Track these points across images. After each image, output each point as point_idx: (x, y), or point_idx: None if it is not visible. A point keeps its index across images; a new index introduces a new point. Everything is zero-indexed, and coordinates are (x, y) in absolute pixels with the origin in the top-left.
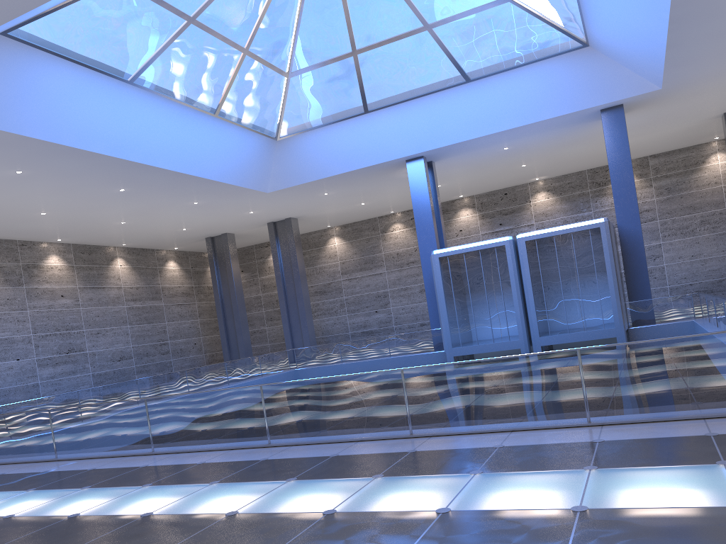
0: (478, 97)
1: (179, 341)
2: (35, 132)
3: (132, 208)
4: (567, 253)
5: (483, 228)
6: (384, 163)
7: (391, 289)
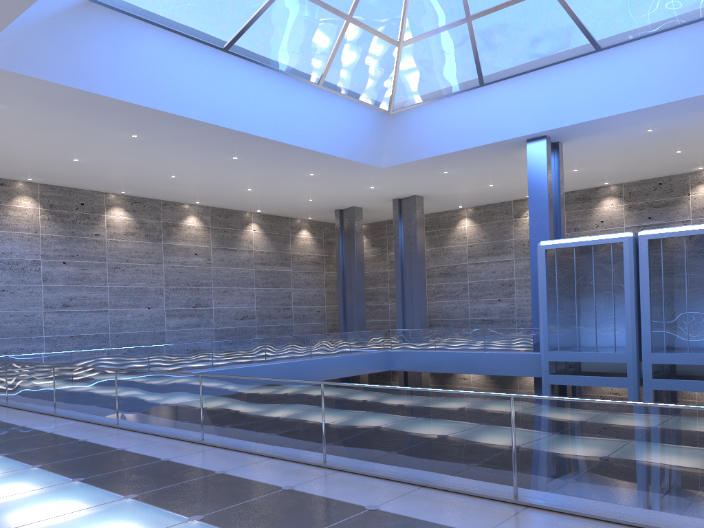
0: (611, 69)
1: (302, 307)
2: (134, 98)
3: (252, 176)
4: (699, 259)
5: (628, 221)
6: (502, 142)
7: (517, 278)
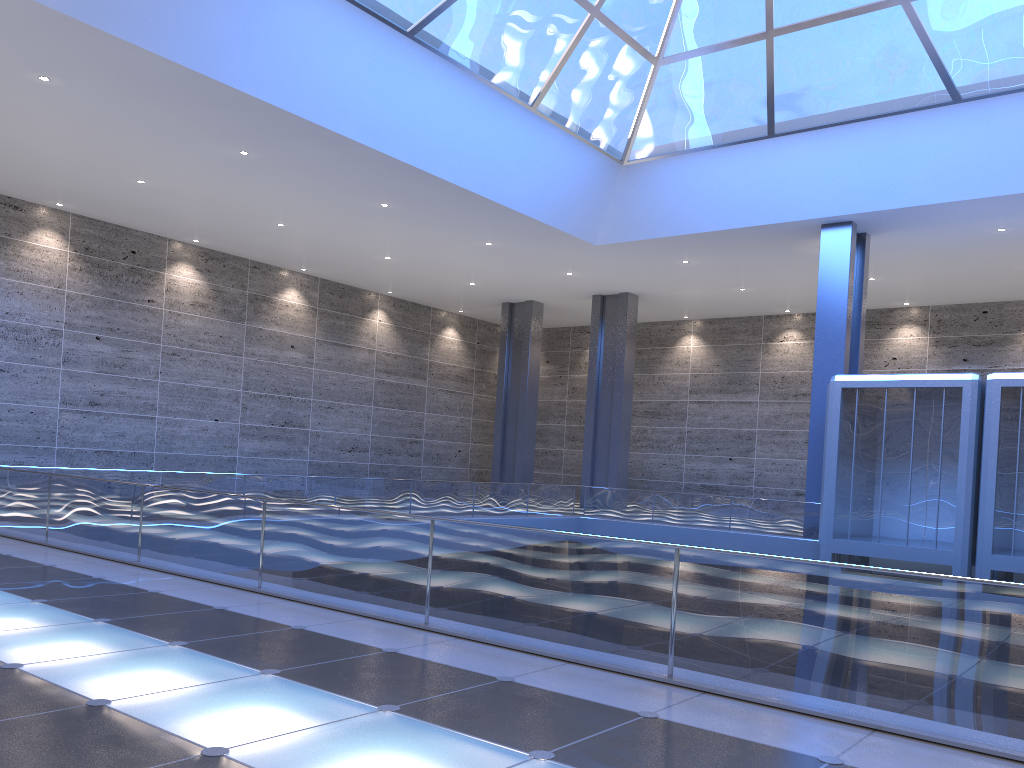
0: (970, 131)
1: (437, 442)
2: (263, 91)
3: (399, 237)
4: None
5: (932, 361)
6: (785, 225)
7: (760, 429)
